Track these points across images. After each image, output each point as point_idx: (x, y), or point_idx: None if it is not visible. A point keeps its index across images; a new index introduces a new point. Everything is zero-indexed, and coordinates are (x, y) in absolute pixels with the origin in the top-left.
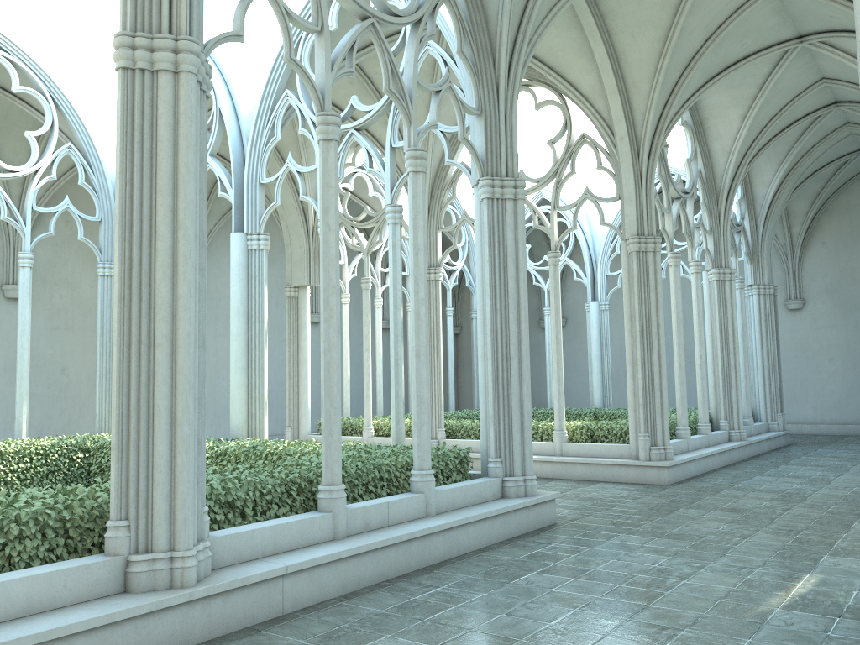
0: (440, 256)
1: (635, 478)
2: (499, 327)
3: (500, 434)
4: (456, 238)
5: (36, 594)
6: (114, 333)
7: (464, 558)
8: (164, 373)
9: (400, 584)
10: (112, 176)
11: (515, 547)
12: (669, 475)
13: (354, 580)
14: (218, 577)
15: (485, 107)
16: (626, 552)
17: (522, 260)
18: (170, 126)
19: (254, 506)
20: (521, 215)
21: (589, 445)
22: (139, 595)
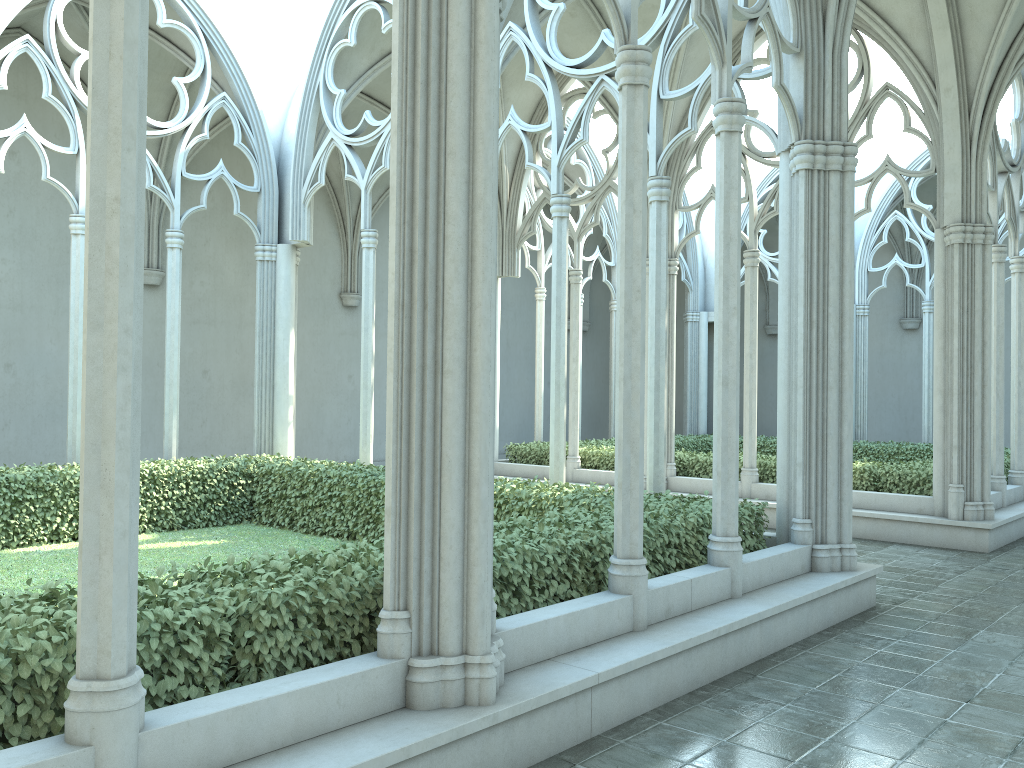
0: (676, 244)
1: (941, 541)
2: (814, 345)
3: (810, 488)
4: (699, 220)
5: (306, 713)
6: (389, 354)
7: (787, 657)
8: (455, 411)
9: (723, 696)
10: (271, 136)
11: (845, 643)
12: (990, 540)
13: (667, 689)
14: (517, 689)
15: (806, 43)
16: (1008, 660)
17: (849, 256)
18: (465, 60)
19: (528, 581)
20: (851, 193)
21: (876, 495)
22: (428, 714)
